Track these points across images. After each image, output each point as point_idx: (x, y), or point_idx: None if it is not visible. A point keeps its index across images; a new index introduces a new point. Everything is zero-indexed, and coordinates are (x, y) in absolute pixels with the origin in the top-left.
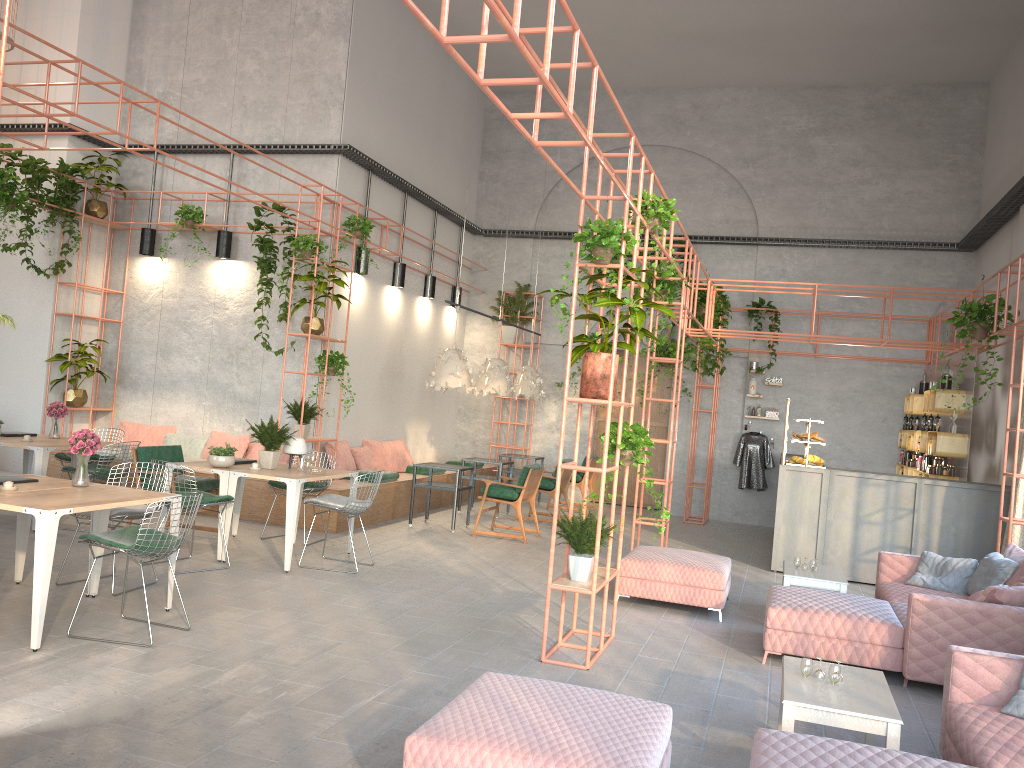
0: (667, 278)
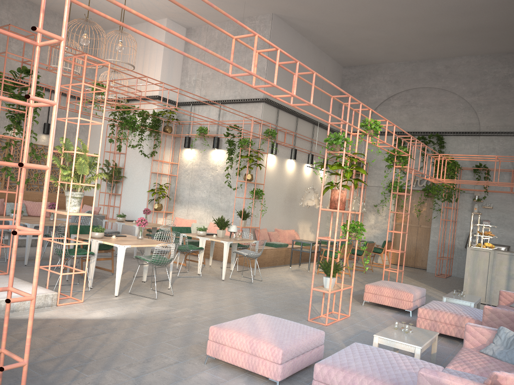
0: (401, 155)
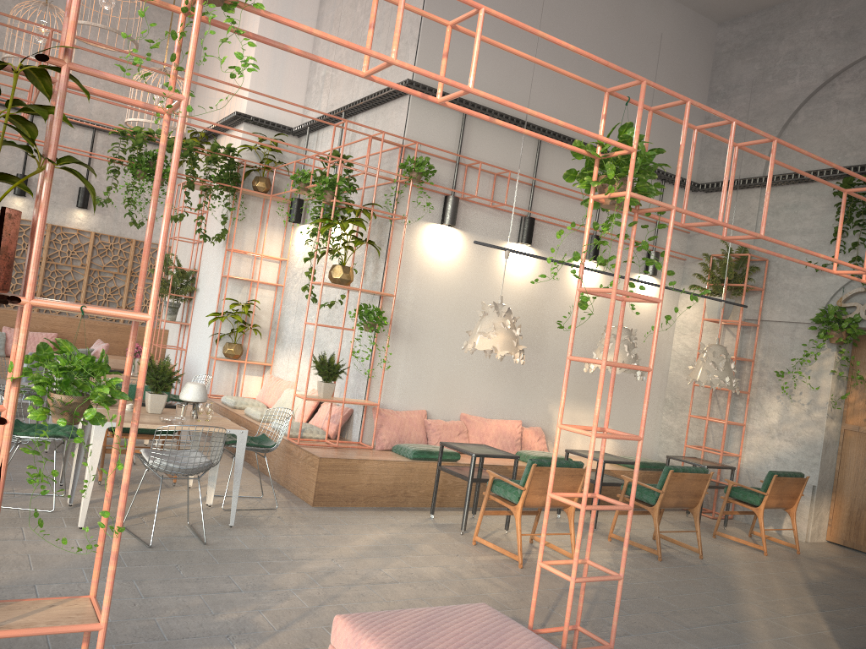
0: (611, 154)
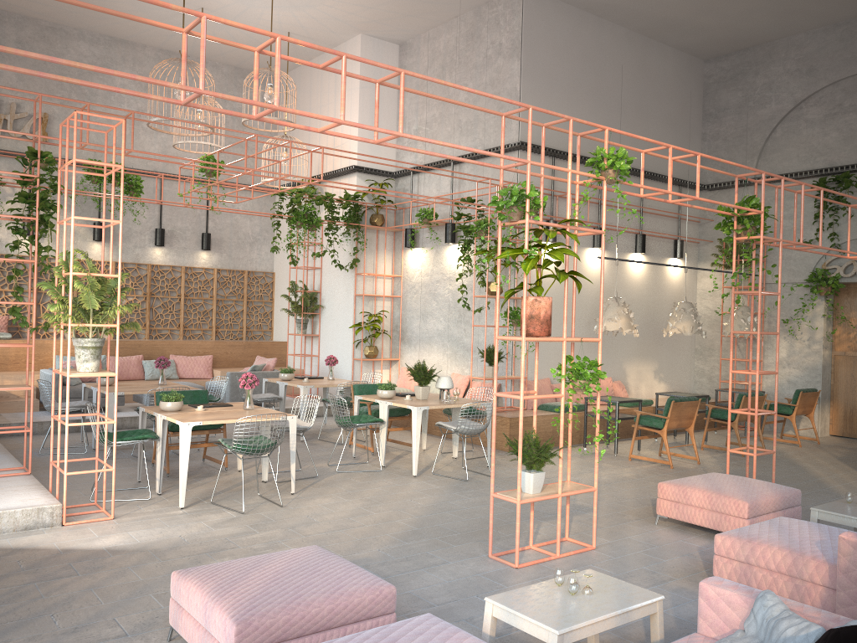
0: (746, 214)
